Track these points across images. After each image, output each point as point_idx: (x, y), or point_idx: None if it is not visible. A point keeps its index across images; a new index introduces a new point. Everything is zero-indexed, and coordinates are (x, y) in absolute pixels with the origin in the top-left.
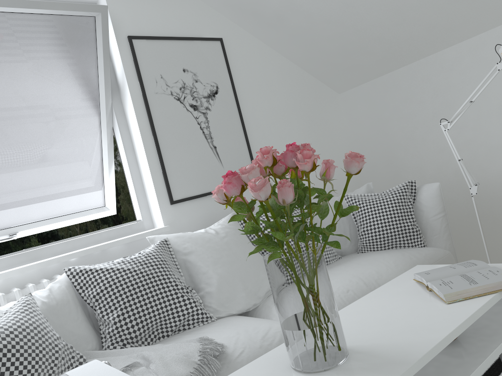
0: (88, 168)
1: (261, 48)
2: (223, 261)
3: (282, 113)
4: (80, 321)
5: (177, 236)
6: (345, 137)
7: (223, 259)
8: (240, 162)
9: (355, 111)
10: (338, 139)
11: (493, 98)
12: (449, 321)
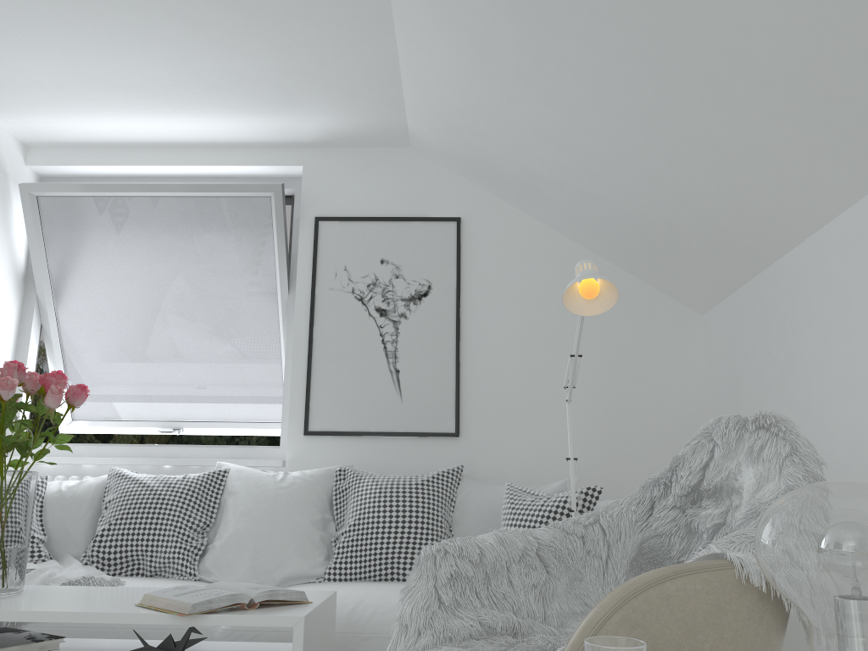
0: (264, 371)
1: (534, 231)
2: (252, 515)
3: (545, 336)
4: (81, 523)
5: (238, 470)
6: (692, 395)
7: (255, 512)
8: (434, 399)
9: (713, 351)
10: (670, 397)
11: (837, 361)
12: (69, 608)
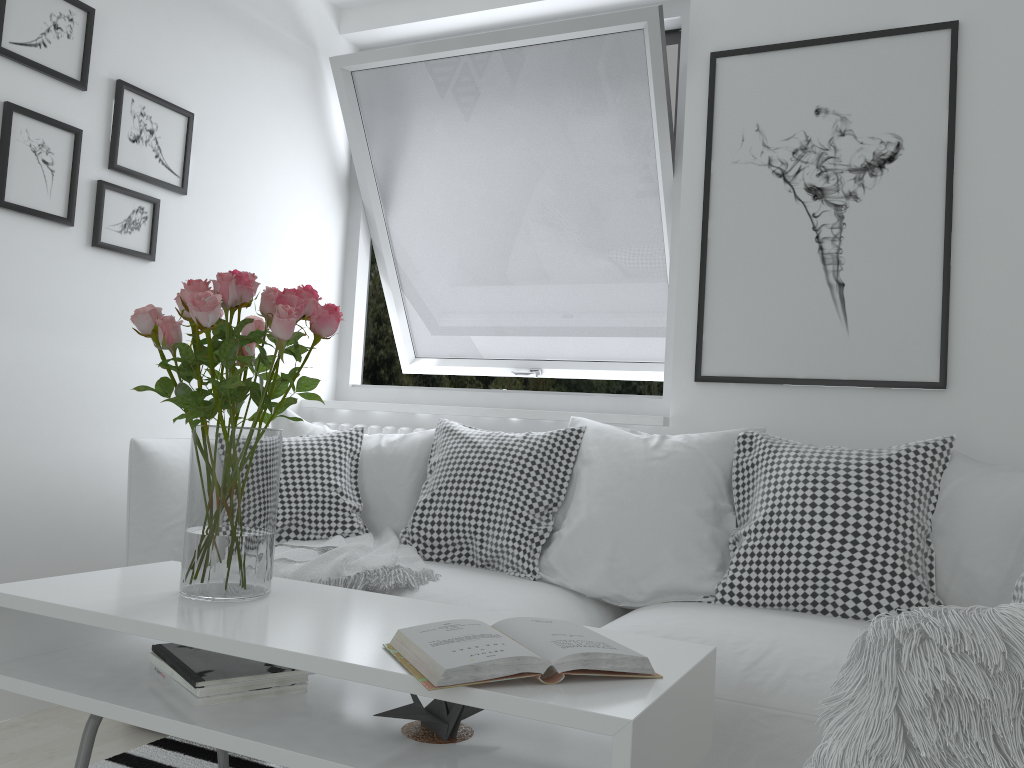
0: (643, 291)
1: None
2: (612, 496)
3: None
4: (403, 489)
5: (597, 430)
6: None
7: (615, 492)
8: (903, 329)
9: None
10: None
11: None
12: (288, 642)
